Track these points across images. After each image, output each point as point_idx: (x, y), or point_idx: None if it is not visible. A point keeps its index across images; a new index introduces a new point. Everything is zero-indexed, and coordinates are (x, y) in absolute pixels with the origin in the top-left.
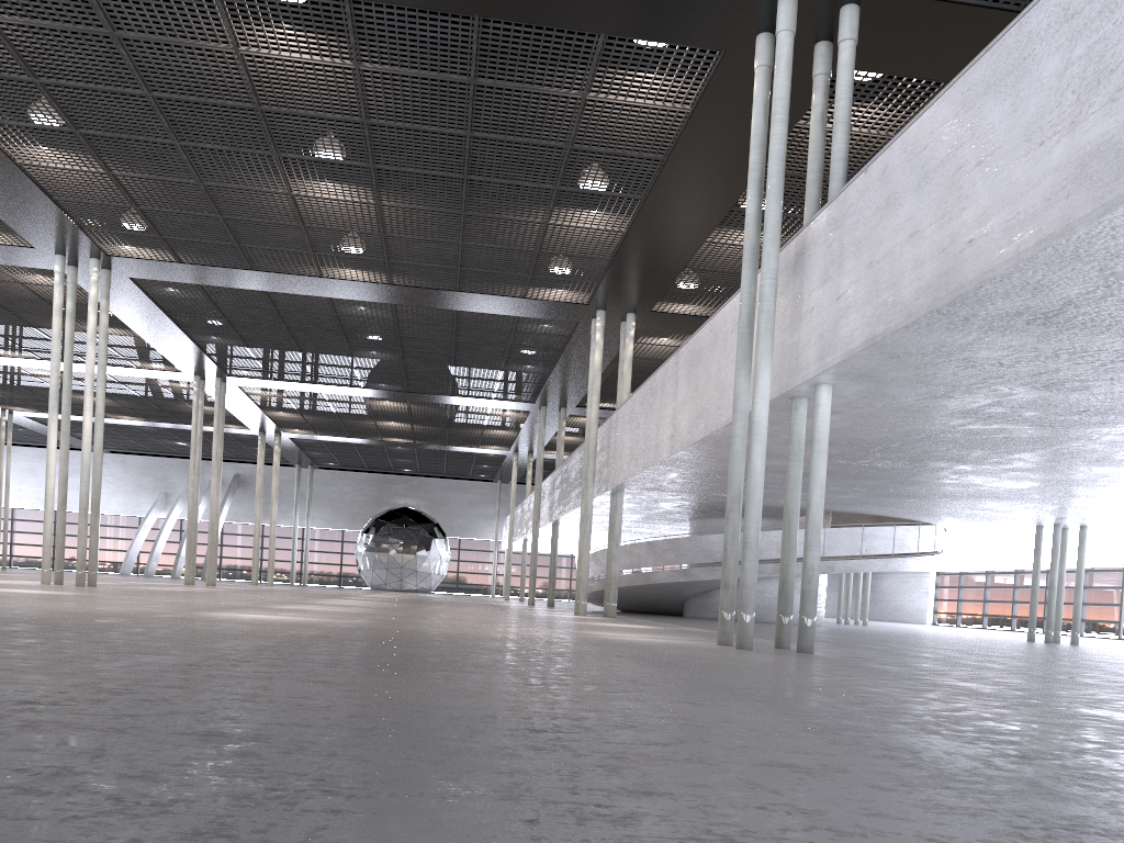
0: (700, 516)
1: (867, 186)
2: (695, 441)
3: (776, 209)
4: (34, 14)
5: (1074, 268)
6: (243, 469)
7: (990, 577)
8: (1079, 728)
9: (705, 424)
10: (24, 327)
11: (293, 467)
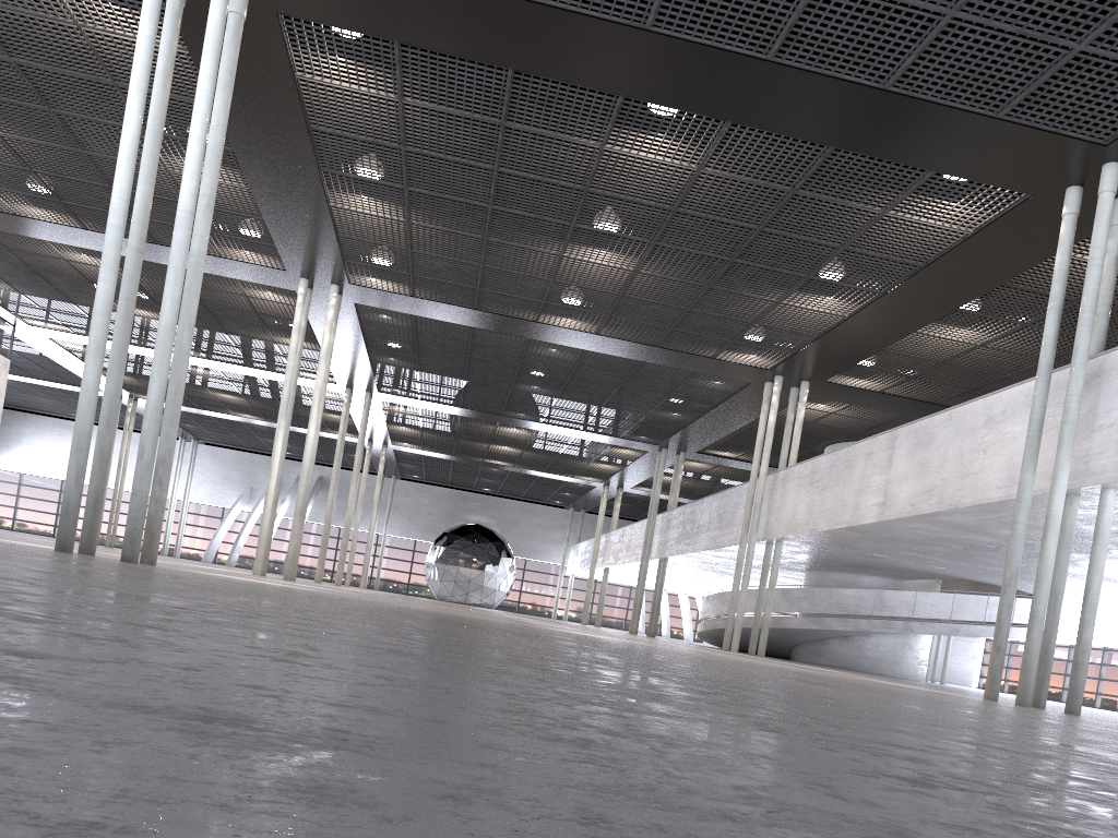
0: (823, 569)
1: None
2: (920, 514)
3: (1087, 338)
4: (443, 102)
5: None
6: (327, 472)
7: None
8: None
9: (937, 500)
10: (215, 331)
11: (375, 475)
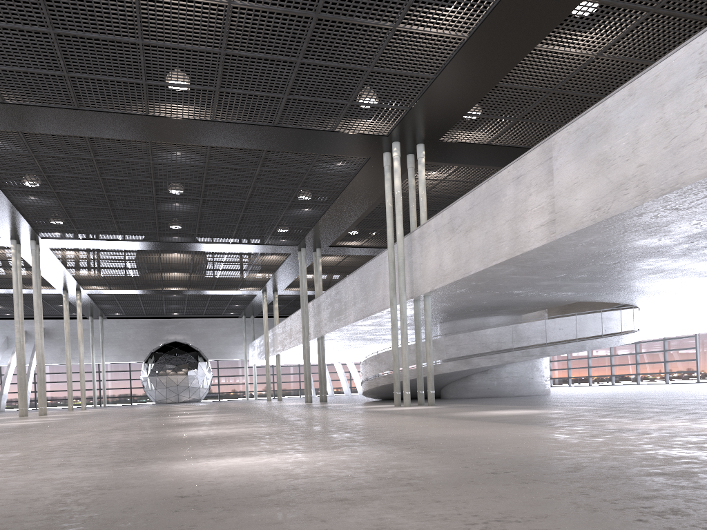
0: (456, 318)
1: None
2: (613, 215)
3: None
4: None
5: None
6: (46, 324)
7: (590, 351)
8: None
9: (638, 192)
10: None
11: (86, 319)
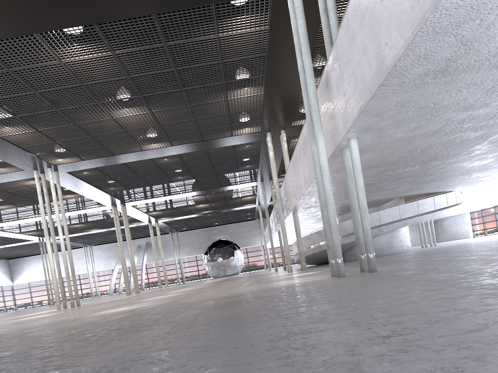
0: (340, 214)
1: (343, 34)
2: (312, 181)
3: (308, 60)
4: None
5: (439, 40)
6: (149, 239)
7: (496, 208)
8: (464, 298)
9: (313, 172)
10: (37, 203)
11: (169, 233)
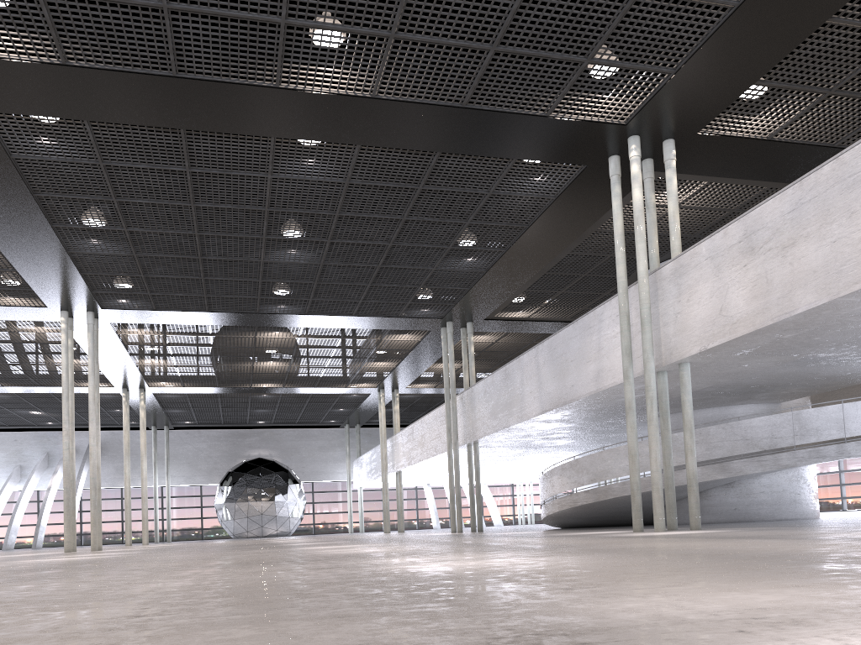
0: None
1: None
2: None
3: None
4: None
5: None
6: None
7: None
8: None
9: None
10: None
11: (148, 429)
